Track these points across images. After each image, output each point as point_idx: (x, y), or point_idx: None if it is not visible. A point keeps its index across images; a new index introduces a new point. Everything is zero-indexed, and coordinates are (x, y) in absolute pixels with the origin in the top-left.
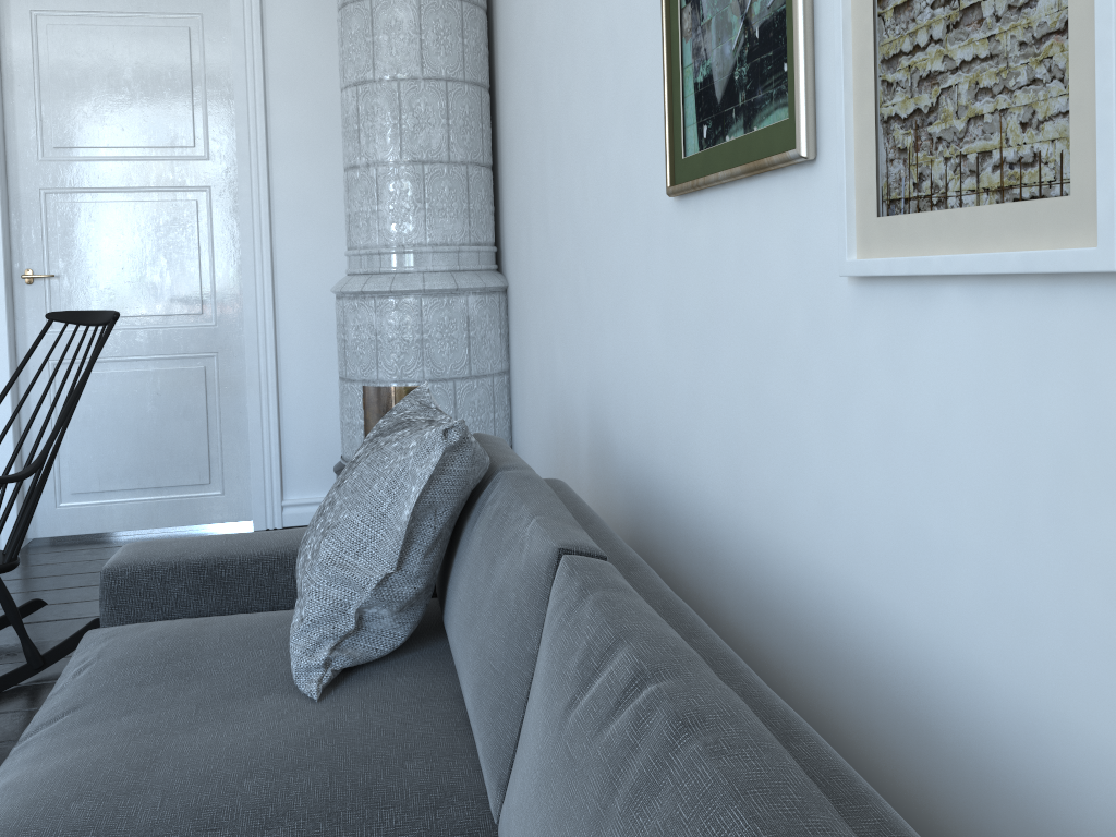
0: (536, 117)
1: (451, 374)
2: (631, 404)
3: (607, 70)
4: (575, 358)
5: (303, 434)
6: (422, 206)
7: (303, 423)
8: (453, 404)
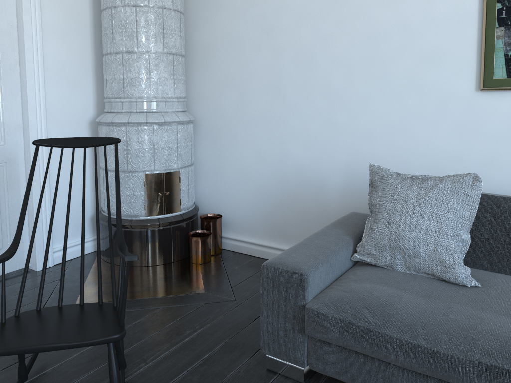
0: (266, 42)
1: (187, 163)
2: (410, 165)
3: (393, 36)
4: (326, 150)
5: (62, 207)
6: (173, 77)
7: (62, 201)
8: (187, 178)
